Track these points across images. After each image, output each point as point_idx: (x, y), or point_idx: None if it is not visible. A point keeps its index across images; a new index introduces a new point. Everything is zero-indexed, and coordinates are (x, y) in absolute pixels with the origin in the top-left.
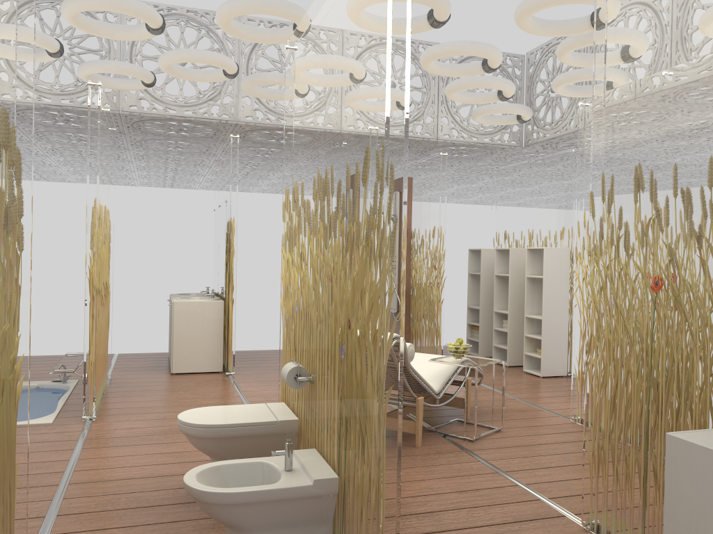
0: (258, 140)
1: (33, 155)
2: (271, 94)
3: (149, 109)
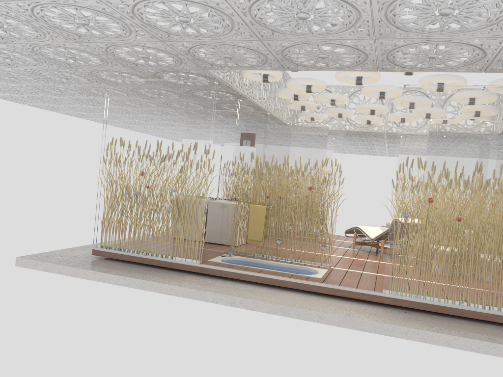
0: (219, 105)
1: (4, 64)
2: (281, 94)
3: (239, 89)
